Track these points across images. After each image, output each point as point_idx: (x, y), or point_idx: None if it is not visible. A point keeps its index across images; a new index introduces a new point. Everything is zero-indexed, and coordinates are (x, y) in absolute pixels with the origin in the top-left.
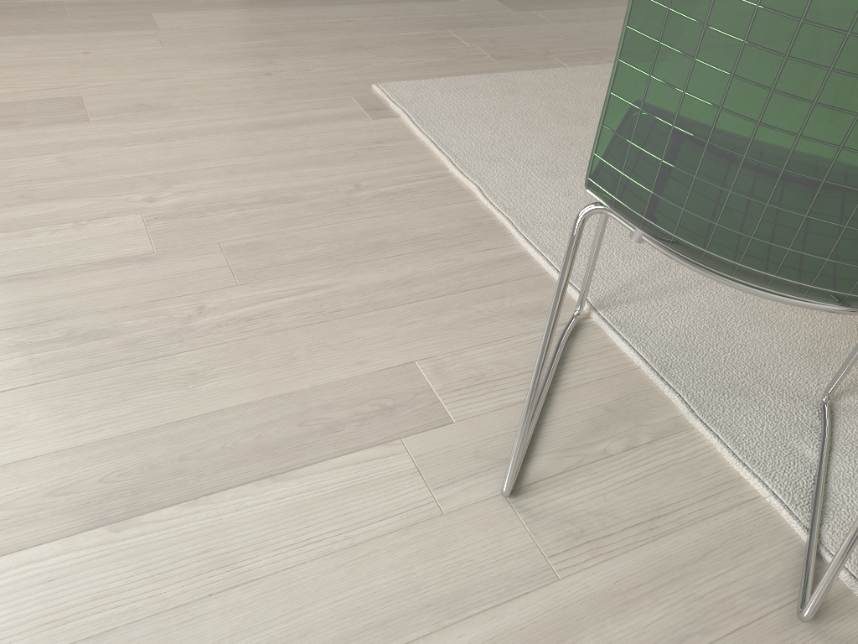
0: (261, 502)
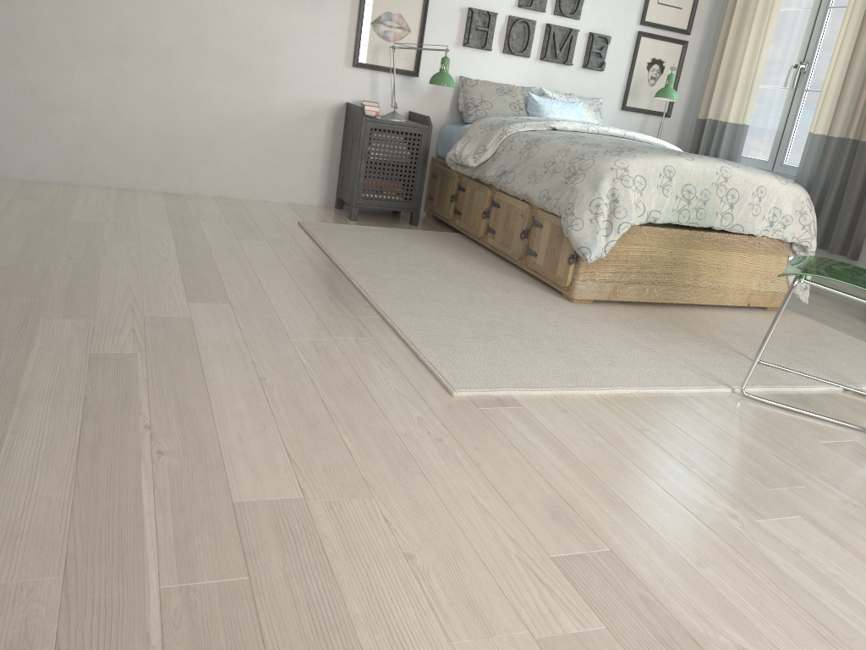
0: None
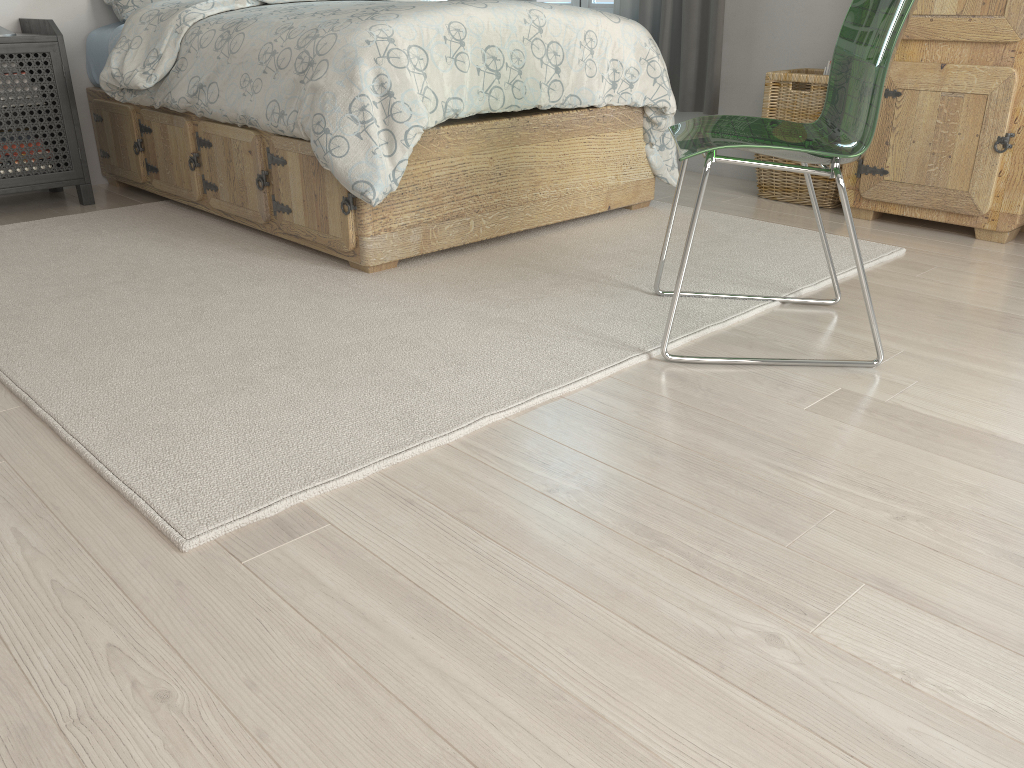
0: (1015, 432)
